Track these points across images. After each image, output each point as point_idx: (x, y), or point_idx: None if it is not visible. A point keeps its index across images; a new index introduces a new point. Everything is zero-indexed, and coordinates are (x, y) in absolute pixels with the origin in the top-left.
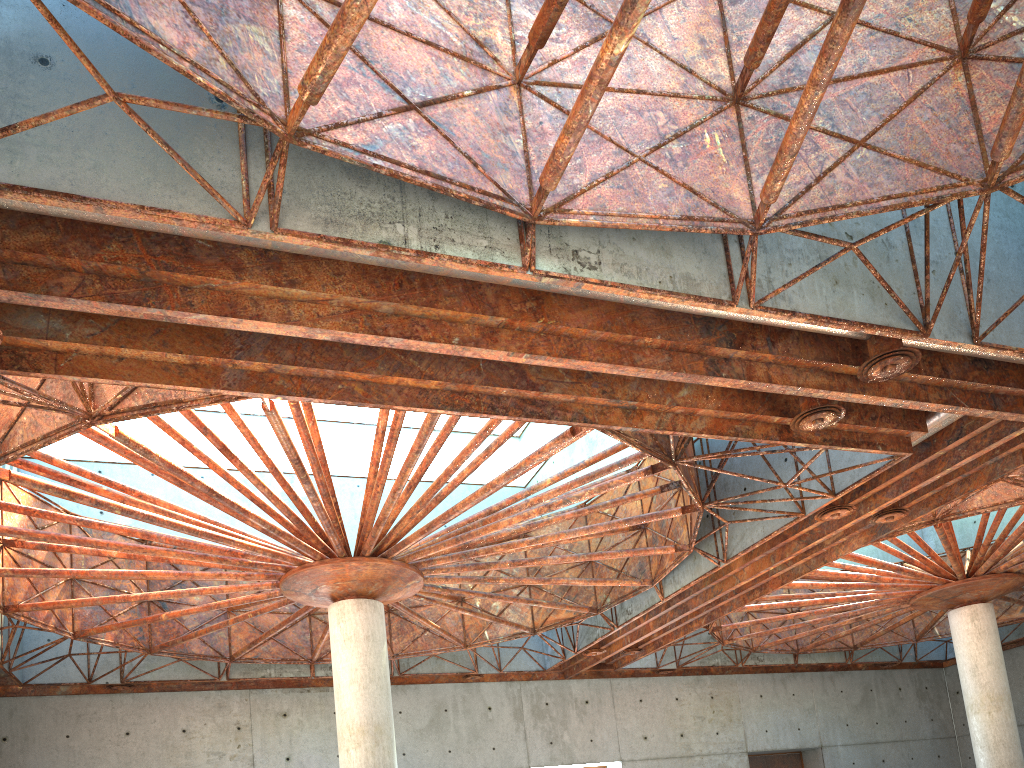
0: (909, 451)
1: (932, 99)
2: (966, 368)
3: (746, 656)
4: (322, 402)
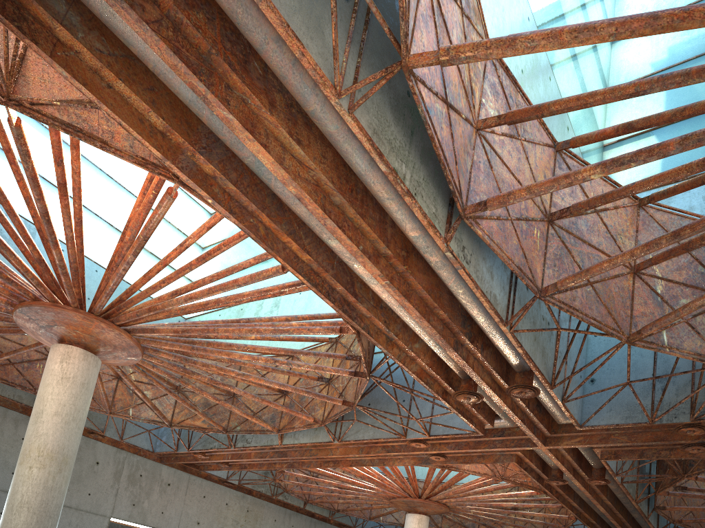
0: (483, 433)
1: (619, 283)
2: (534, 407)
3: (280, 493)
4: (235, 223)
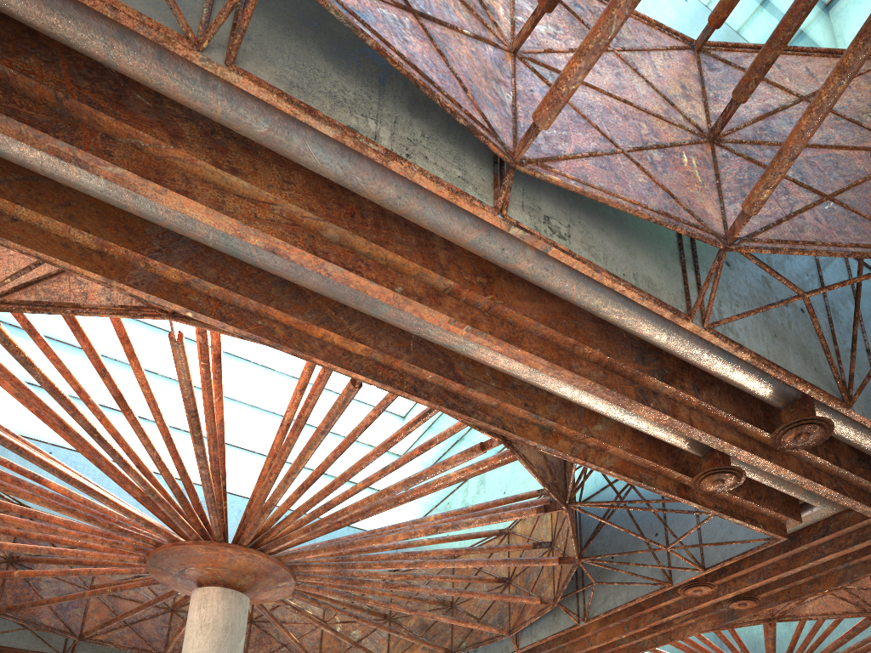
0: (785, 536)
1: None
2: (854, 463)
3: None
4: (237, 332)
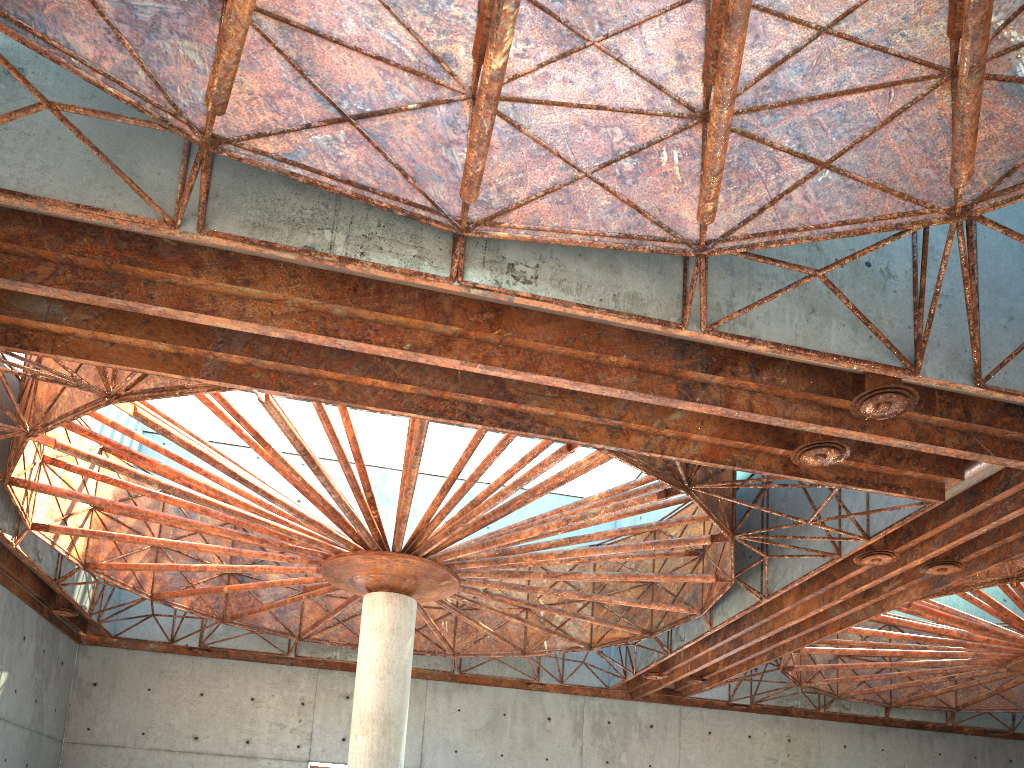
0: (940, 498)
1: (911, 120)
2: (995, 413)
3: (829, 702)
4: (296, 397)
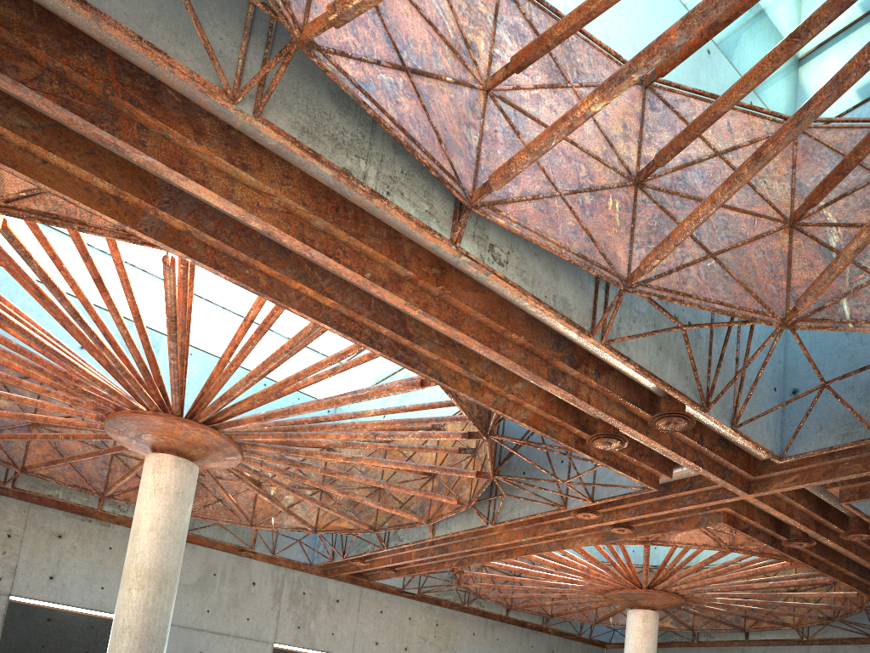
0: (656, 487)
1: (765, 245)
2: (714, 442)
3: (472, 600)
4: (227, 279)
